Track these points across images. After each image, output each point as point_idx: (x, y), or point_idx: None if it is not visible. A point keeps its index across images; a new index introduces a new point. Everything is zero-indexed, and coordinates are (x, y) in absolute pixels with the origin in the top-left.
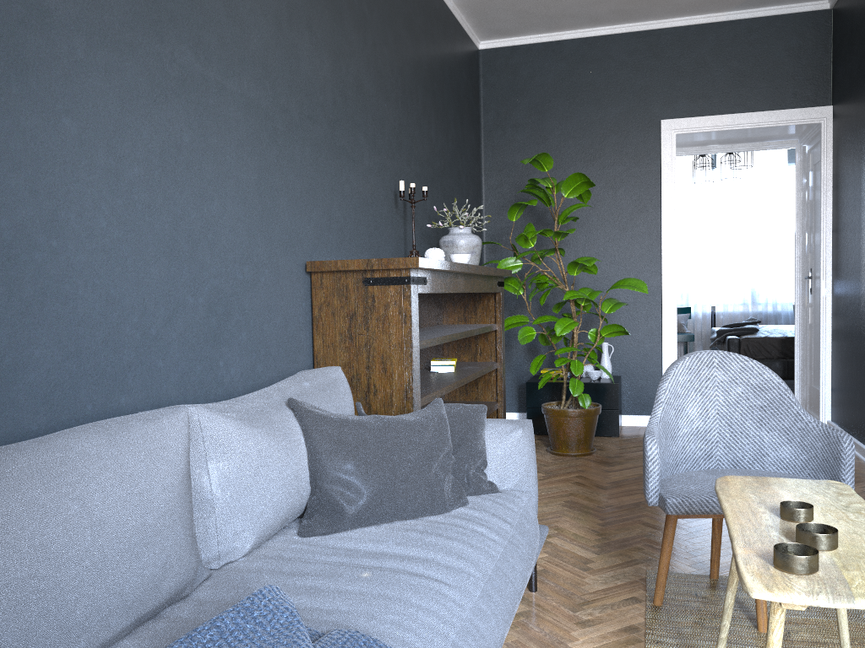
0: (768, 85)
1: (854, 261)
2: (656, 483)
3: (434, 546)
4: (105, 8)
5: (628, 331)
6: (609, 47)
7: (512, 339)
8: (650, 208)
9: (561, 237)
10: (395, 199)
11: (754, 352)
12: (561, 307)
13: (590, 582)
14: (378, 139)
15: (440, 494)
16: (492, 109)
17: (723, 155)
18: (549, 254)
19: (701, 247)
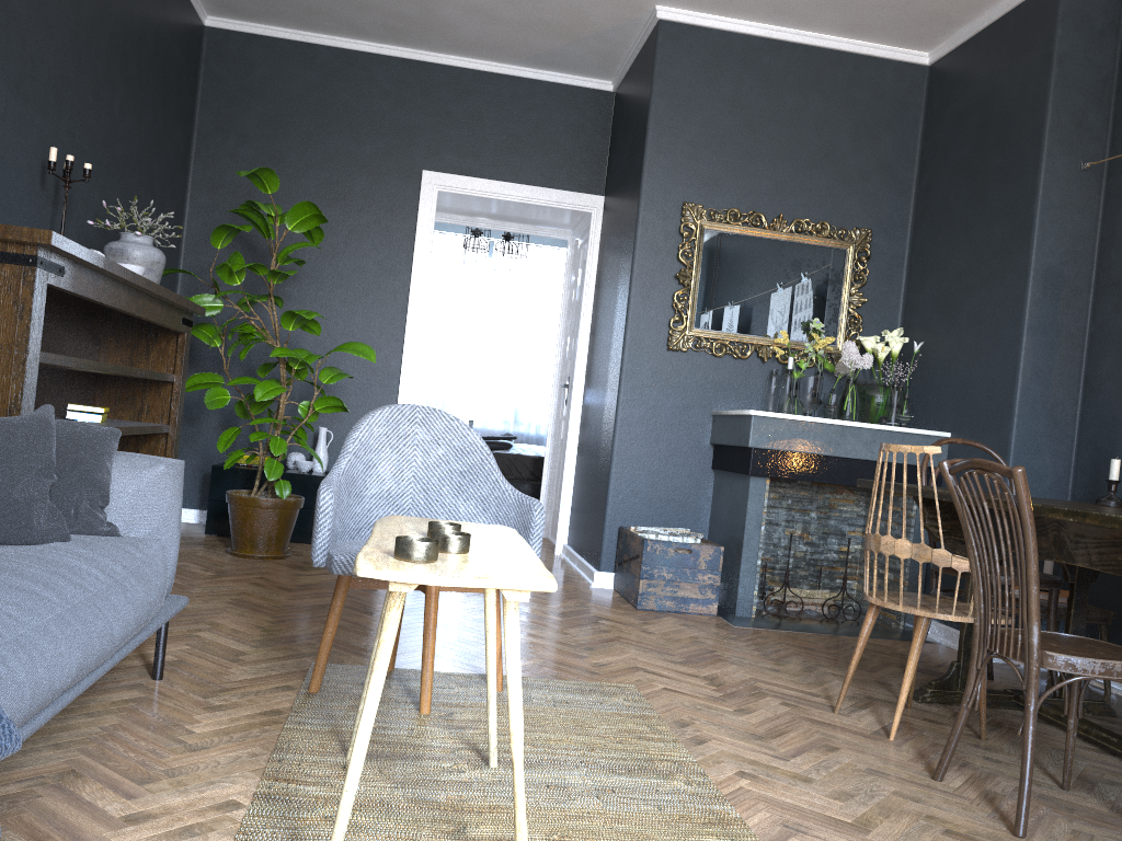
0: (543, 159)
1: (604, 365)
2: (326, 539)
3: (1, 568)
4: None
5: (355, 418)
6: (372, 69)
7: (203, 412)
8: (398, 273)
9: (278, 279)
10: (43, 174)
11: (504, 470)
12: (269, 371)
13: (237, 672)
14: (24, 83)
15: (27, 517)
16: (213, 107)
17: (499, 241)
18: (261, 299)
19: (466, 348)
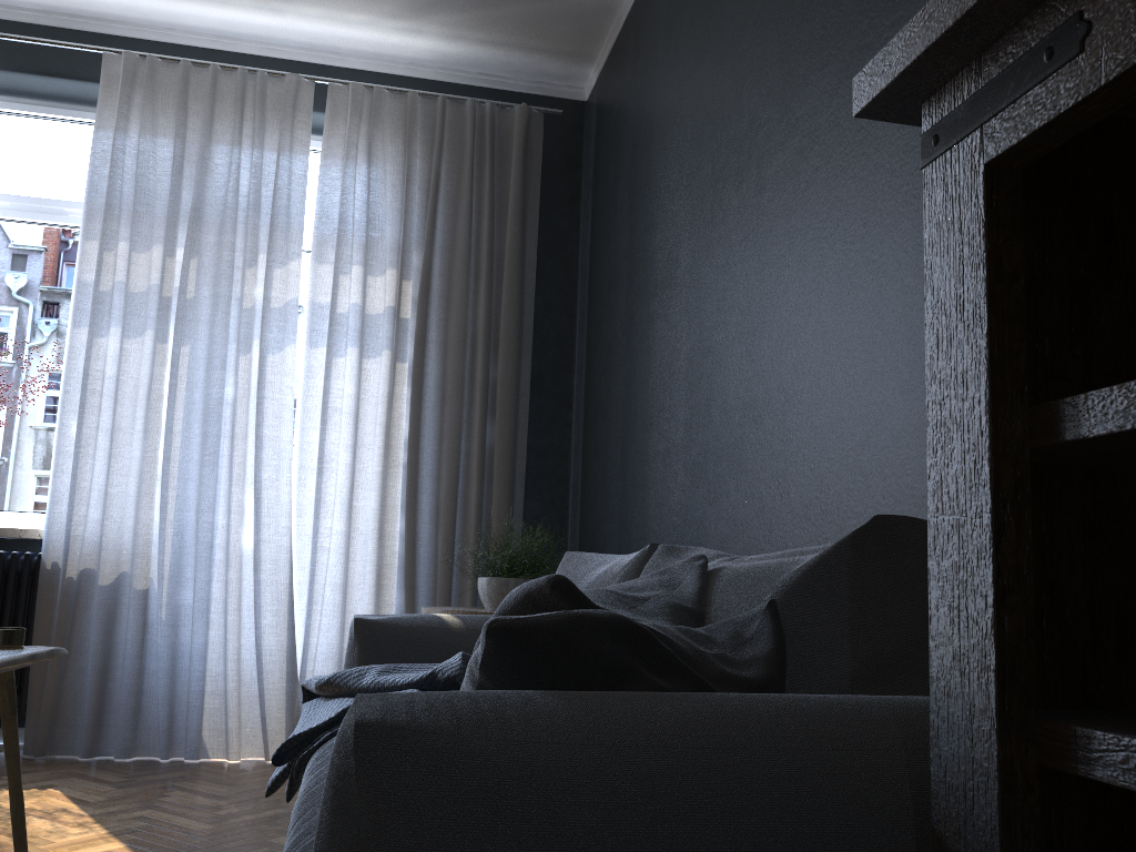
0: None
1: None
2: None
3: None
4: (818, 95)
5: None
6: None
7: None
8: None
9: None
10: None
11: None
12: None
13: None
14: None
15: None
16: None
17: None
18: None
19: None
